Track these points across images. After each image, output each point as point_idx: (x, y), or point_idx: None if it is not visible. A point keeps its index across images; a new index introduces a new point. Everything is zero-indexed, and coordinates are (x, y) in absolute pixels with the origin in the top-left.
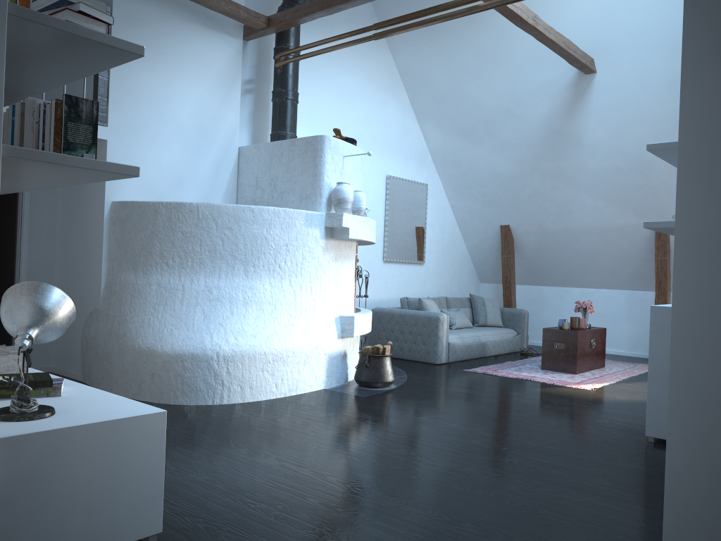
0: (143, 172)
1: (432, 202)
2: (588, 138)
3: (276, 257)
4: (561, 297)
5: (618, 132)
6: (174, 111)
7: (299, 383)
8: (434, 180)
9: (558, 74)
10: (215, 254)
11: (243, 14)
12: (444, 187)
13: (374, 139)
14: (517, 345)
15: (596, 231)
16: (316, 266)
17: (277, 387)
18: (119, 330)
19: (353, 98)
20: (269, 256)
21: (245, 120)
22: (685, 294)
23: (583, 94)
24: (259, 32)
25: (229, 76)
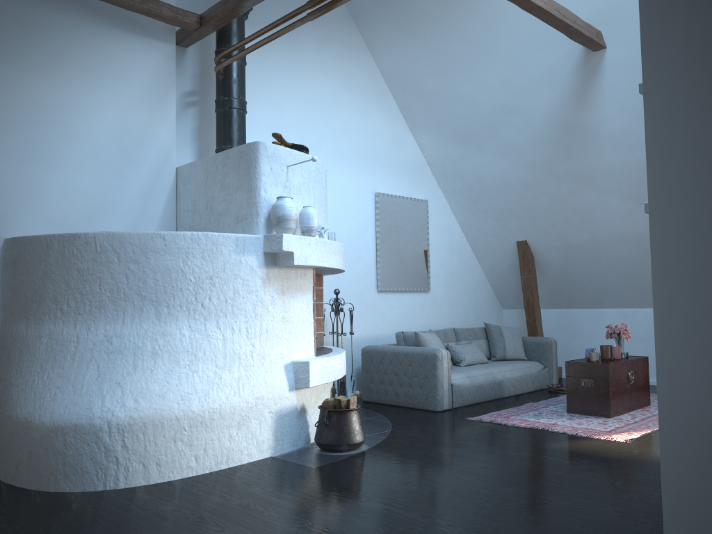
0: (48, 202)
1: (435, 220)
2: (606, 129)
3: (197, 293)
4: (596, 320)
5: (641, 117)
6: (87, 129)
7: (232, 452)
8: (435, 196)
9: (560, 55)
10: (118, 294)
11: (166, 12)
12: (449, 202)
13: (356, 152)
14: (545, 381)
15: (629, 240)
16: (254, 302)
17: (198, 460)
18: (2, 396)
19: (326, 107)
20: (187, 292)
21: (188, 137)
22: (678, 321)
23: (593, 76)
24: (193, 33)
25: (159, 86)
